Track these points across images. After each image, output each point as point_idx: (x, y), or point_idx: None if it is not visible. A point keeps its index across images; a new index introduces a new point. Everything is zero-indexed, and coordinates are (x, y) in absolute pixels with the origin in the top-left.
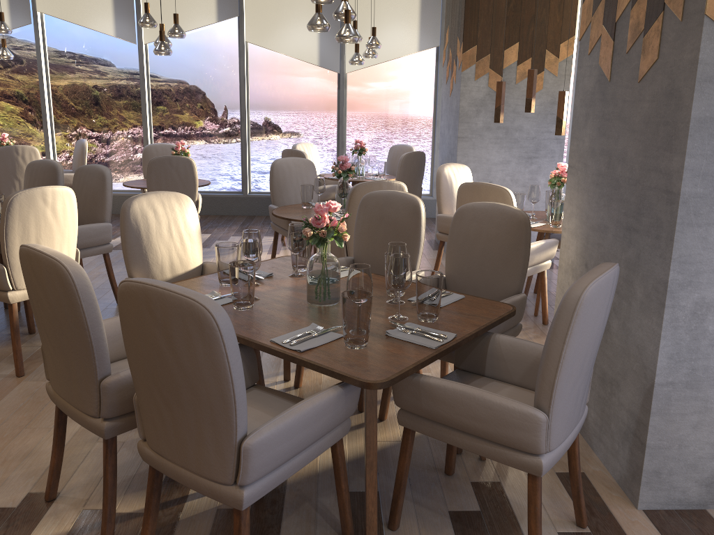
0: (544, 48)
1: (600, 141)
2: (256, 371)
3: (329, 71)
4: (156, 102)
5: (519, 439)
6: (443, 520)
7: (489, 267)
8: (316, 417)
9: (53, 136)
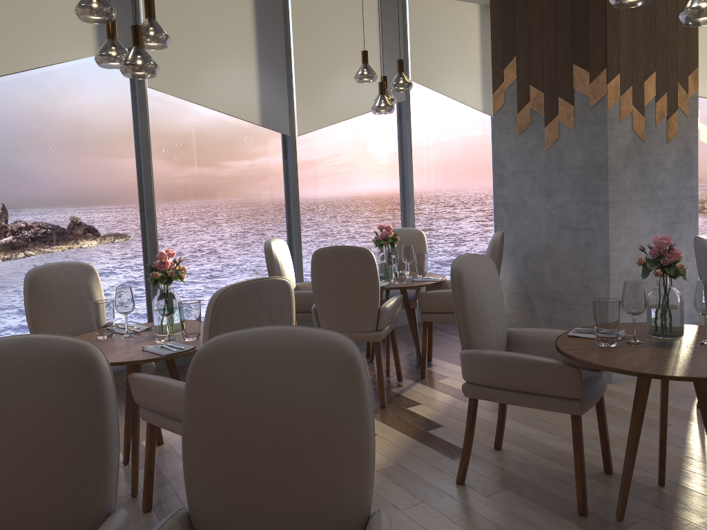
0: (676, 80)
1: None
2: None
3: (270, 133)
4: None
5: None
6: None
7: None
8: None
9: None
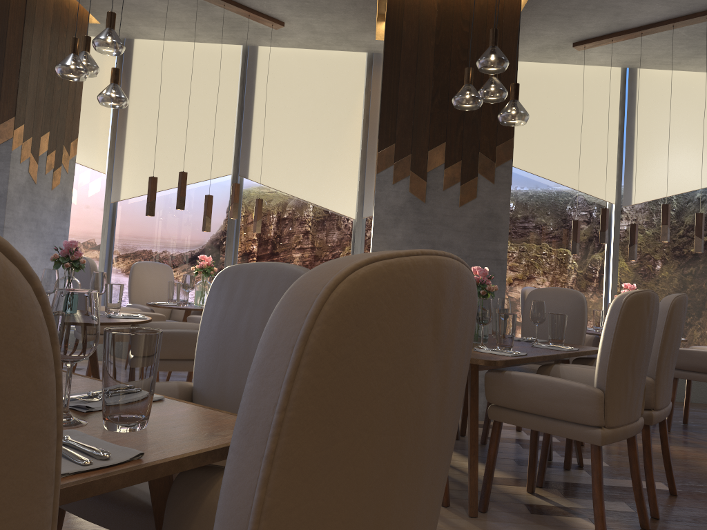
0: (63, 143)
1: (419, 235)
2: None
3: None
4: None
5: None
6: None
7: None
8: None
9: None
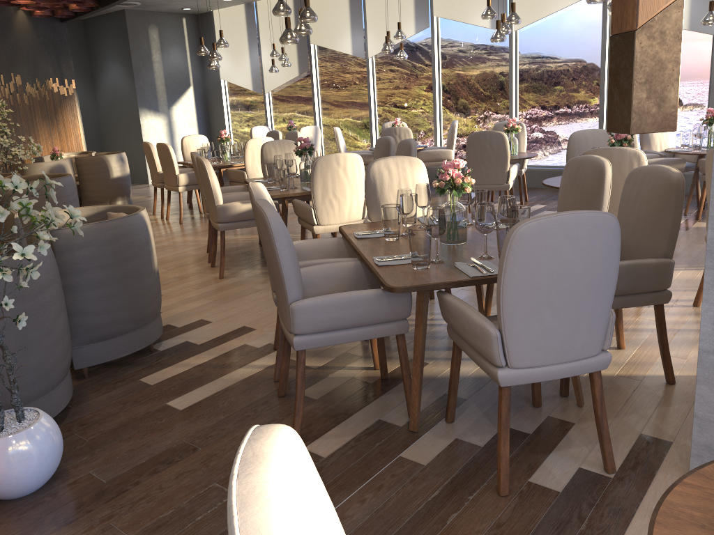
0: None
1: None
2: (378, 283)
3: (702, 34)
4: (522, 84)
5: (483, 350)
6: (492, 429)
7: (640, 230)
8: (352, 304)
9: (440, 119)
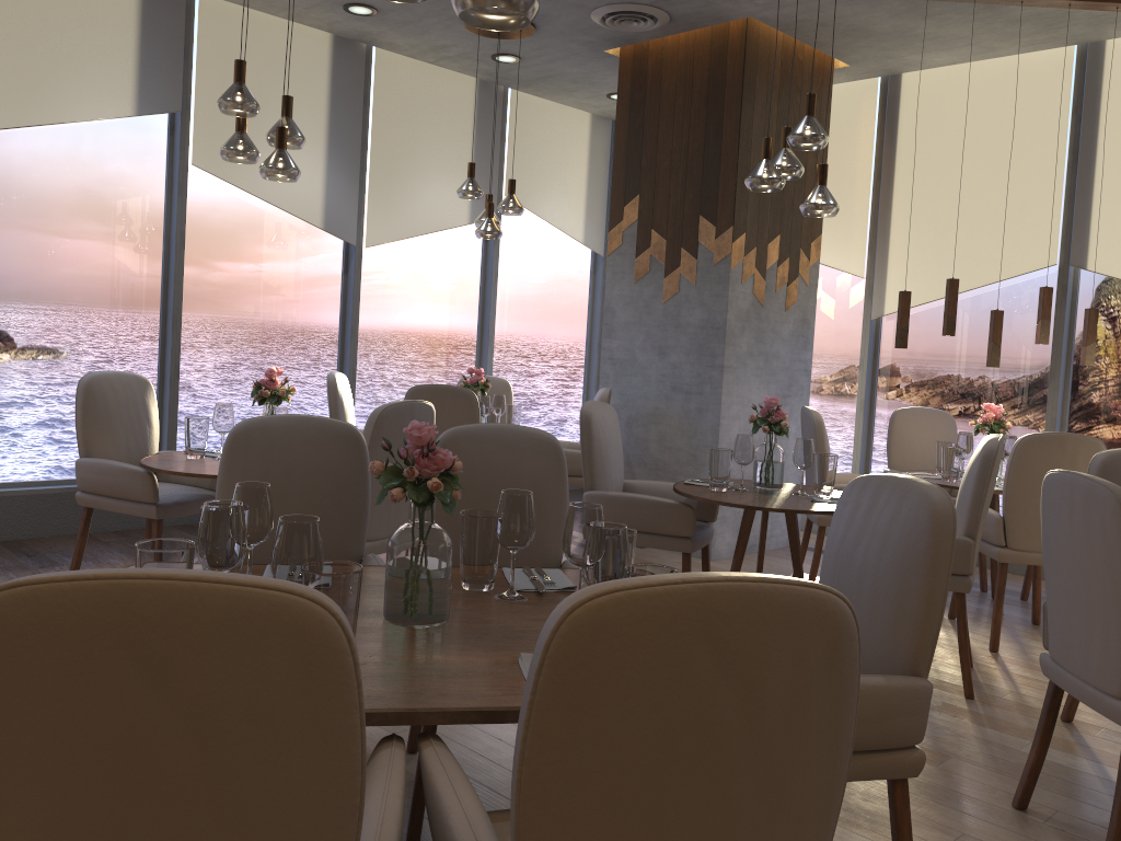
0: (799, 246)
1: None
2: None
3: (331, 240)
4: None
5: None
6: None
7: None
8: None
9: None
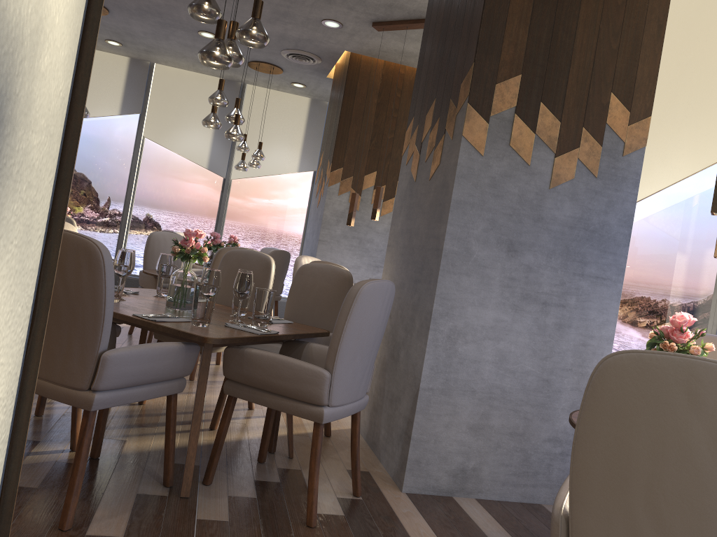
0: (396, 179)
1: (407, 223)
2: (115, 345)
3: (216, 175)
4: None
5: (309, 392)
6: (249, 484)
7: (318, 312)
8: (160, 356)
9: None
